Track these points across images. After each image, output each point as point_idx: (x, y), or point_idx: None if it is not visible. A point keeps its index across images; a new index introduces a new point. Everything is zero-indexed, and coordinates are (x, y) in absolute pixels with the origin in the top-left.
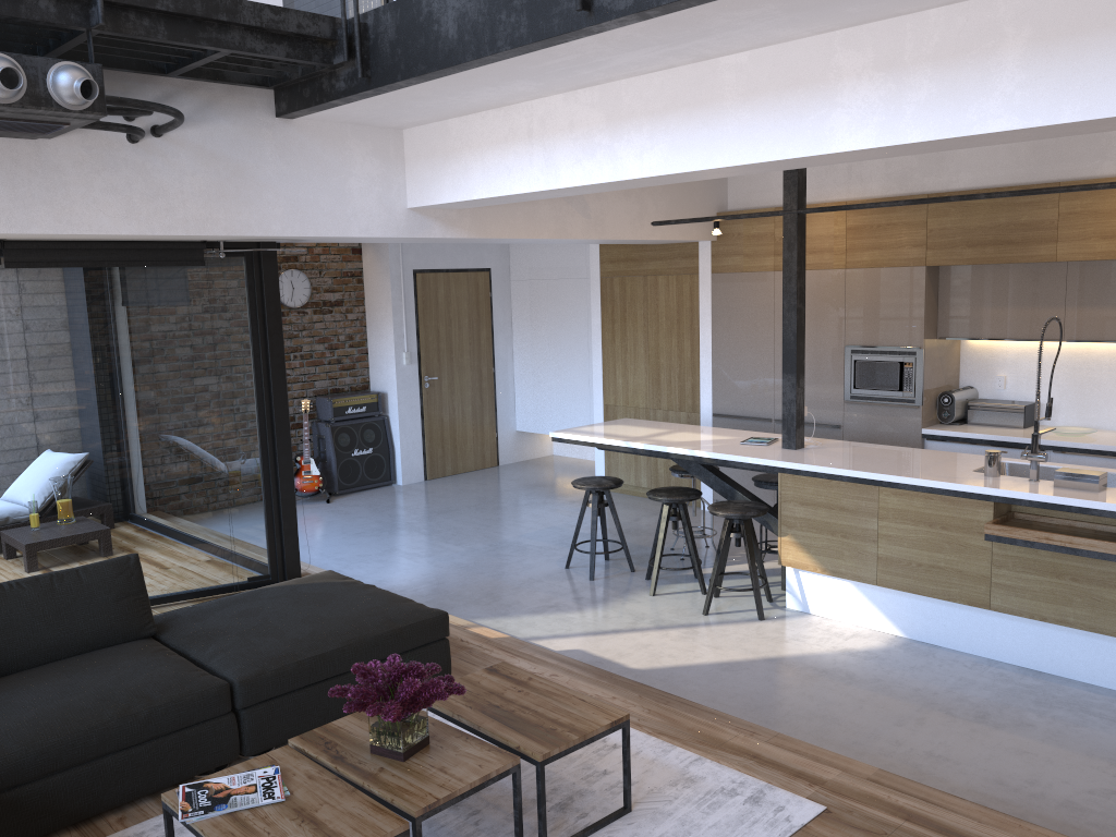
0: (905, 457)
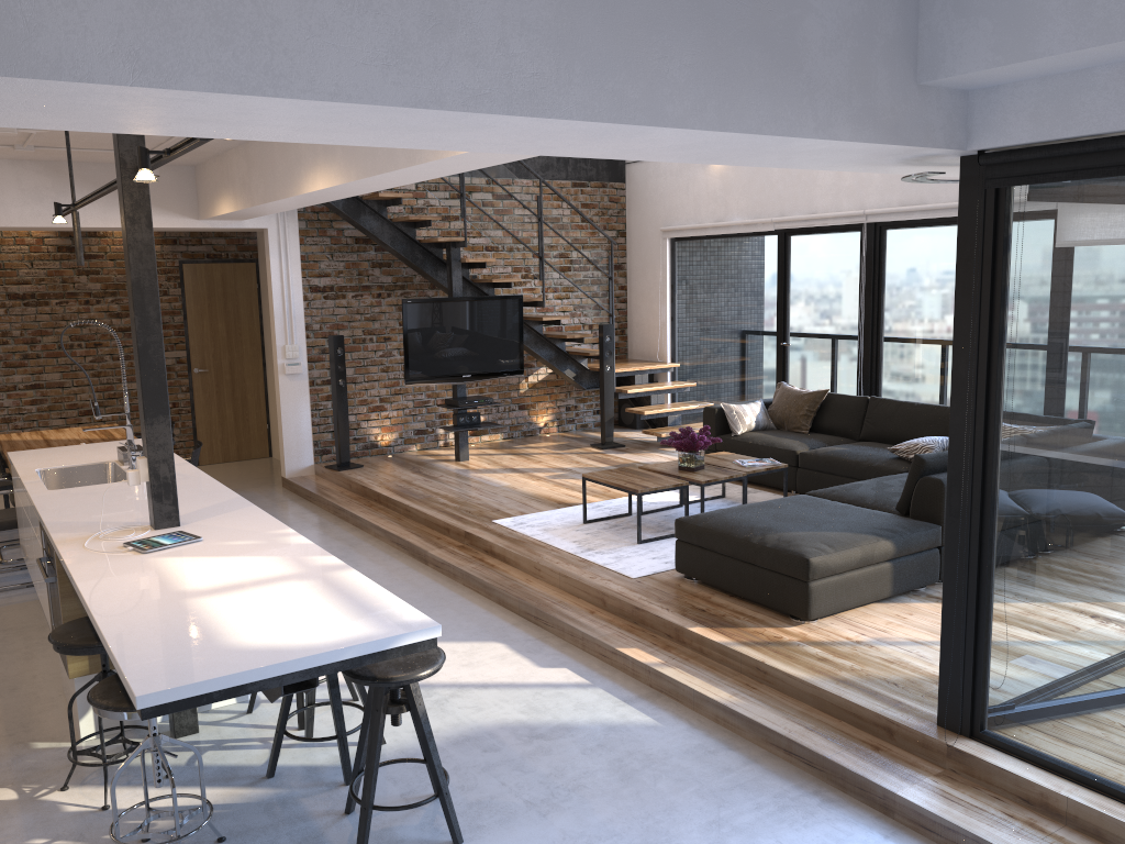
0: (111, 500)
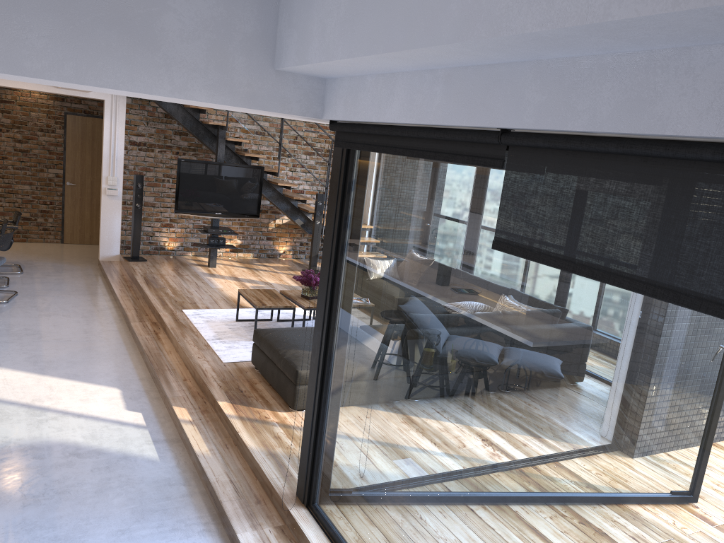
0: None
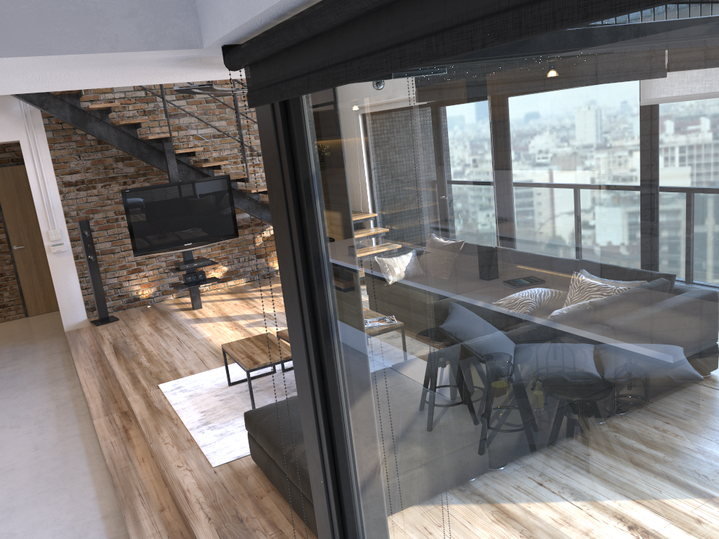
0: None
